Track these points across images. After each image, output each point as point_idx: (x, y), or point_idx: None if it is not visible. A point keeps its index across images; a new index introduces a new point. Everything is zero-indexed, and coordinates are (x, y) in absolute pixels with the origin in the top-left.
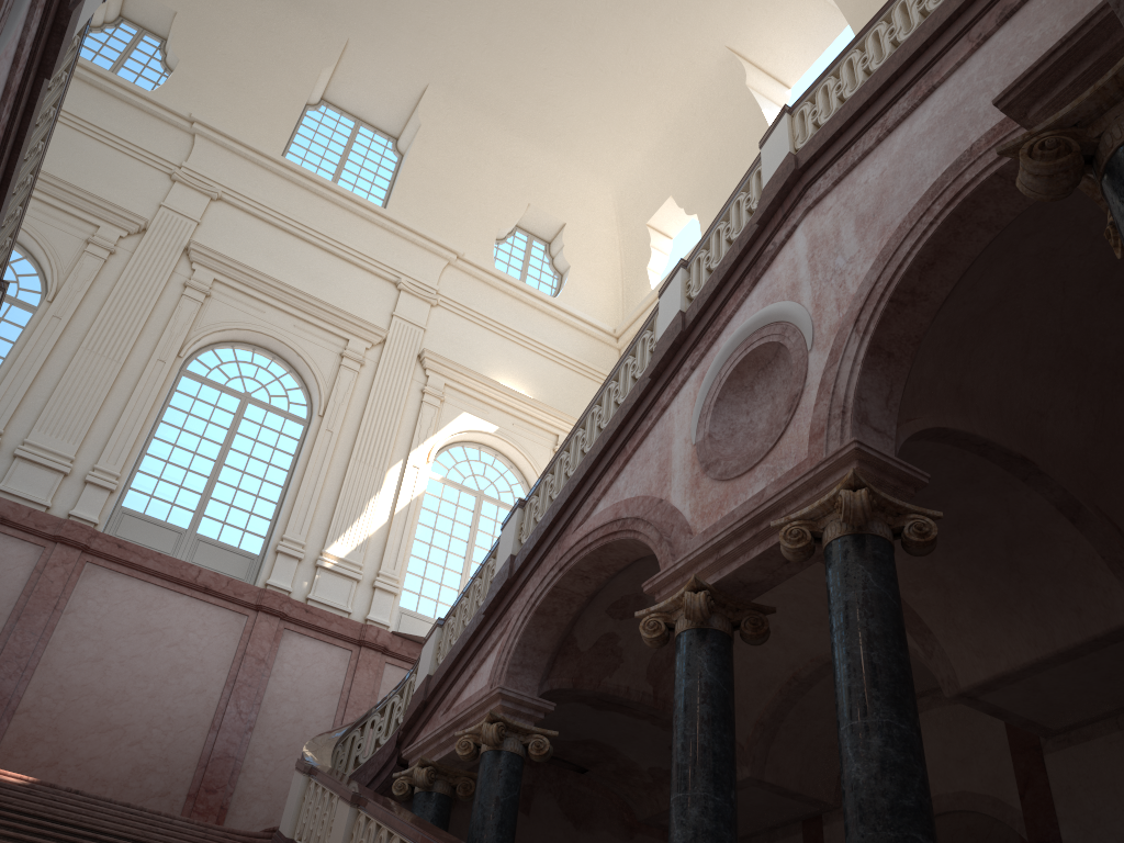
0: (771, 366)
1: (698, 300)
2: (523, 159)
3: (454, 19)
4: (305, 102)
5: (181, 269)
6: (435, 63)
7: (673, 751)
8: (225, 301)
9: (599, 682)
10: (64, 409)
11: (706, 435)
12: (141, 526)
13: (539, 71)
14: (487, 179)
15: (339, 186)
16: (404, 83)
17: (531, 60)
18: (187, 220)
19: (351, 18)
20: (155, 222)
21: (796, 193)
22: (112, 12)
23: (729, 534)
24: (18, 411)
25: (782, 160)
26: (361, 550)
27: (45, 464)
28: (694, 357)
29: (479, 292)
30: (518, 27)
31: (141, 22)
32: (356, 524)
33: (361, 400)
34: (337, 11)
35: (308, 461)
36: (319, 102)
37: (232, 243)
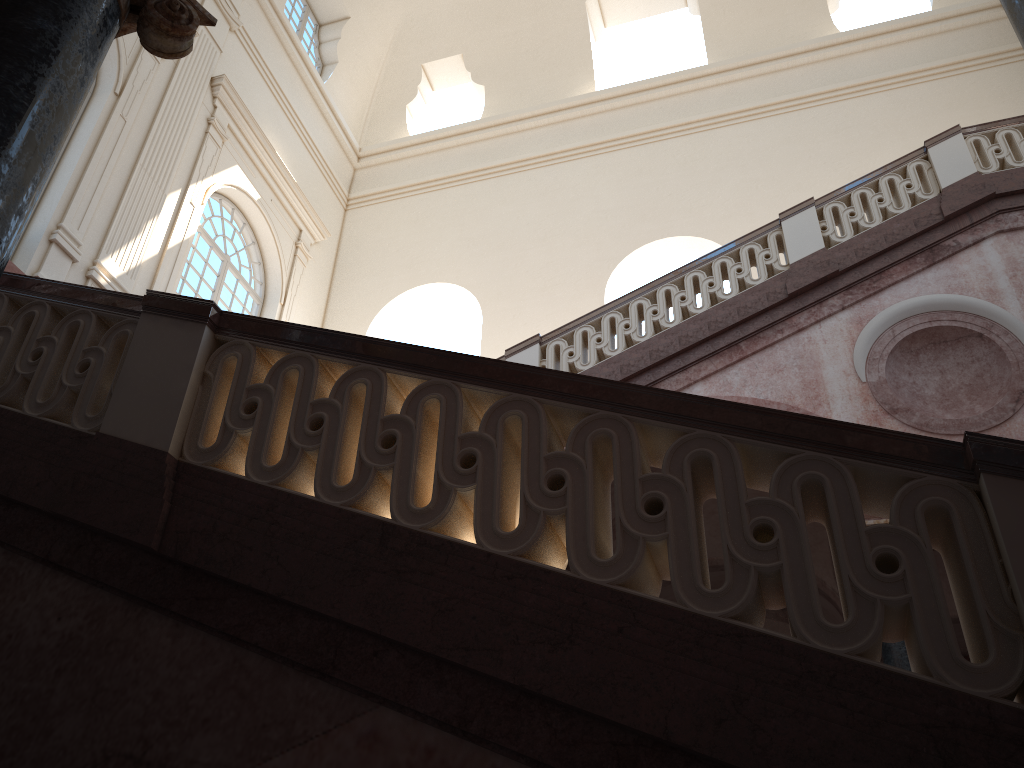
0: (944, 345)
1: (856, 250)
2: None
3: None
4: None
5: None
6: None
7: (907, 661)
8: None
9: None
10: None
11: (882, 379)
12: None
13: None
14: None
15: None
16: None
17: None
18: None
19: None
20: None
21: (987, 212)
22: None
23: None
24: None
25: (967, 174)
26: (132, 277)
27: None
28: (846, 299)
29: (268, 41)
30: None
31: None
32: (132, 243)
33: (155, 98)
34: None
35: (98, 144)
36: None
37: None
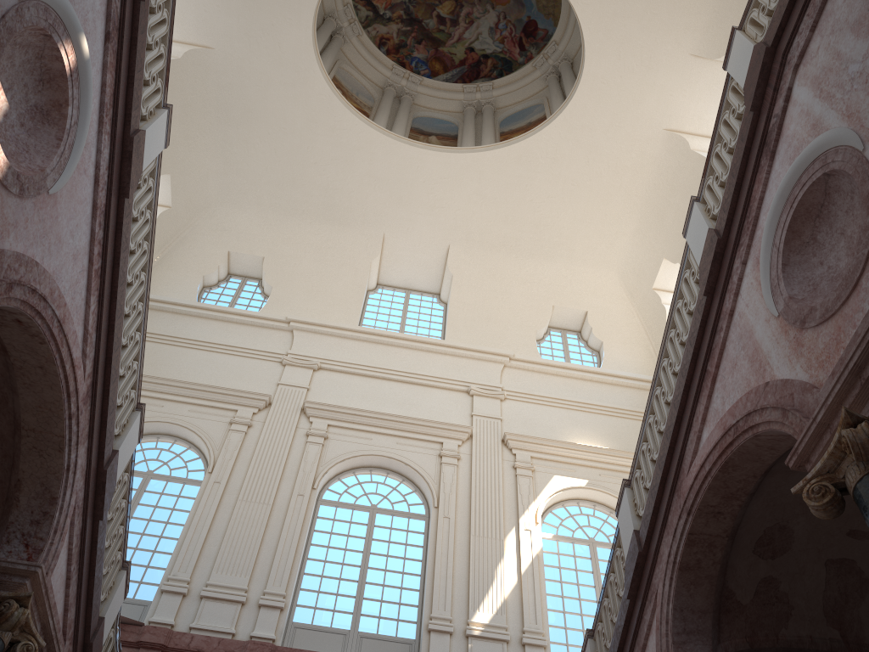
0: (825, 208)
1: (723, 207)
2: (537, 274)
3: (453, 189)
4: (365, 287)
5: (302, 424)
6: (449, 227)
7: None
8: (339, 438)
9: (777, 636)
10: (233, 551)
11: (786, 299)
12: (311, 635)
13: (527, 204)
14: (515, 297)
15: (404, 333)
16: (432, 250)
17: (519, 198)
18: (299, 388)
19: (381, 217)
20: (276, 396)
21: (777, 65)
22: (222, 272)
23: (864, 347)
24: (198, 560)
25: (750, 56)
26: (502, 613)
27: (225, 598)
28: (740, 253)
29: (535, 380)
30: (501, 177)
31: (242, 273)
32: (490, 590)
33: (466, 486)
34: (370, 217)
35: (436, 546)
36: (376, 287)
37: (335, 396)
